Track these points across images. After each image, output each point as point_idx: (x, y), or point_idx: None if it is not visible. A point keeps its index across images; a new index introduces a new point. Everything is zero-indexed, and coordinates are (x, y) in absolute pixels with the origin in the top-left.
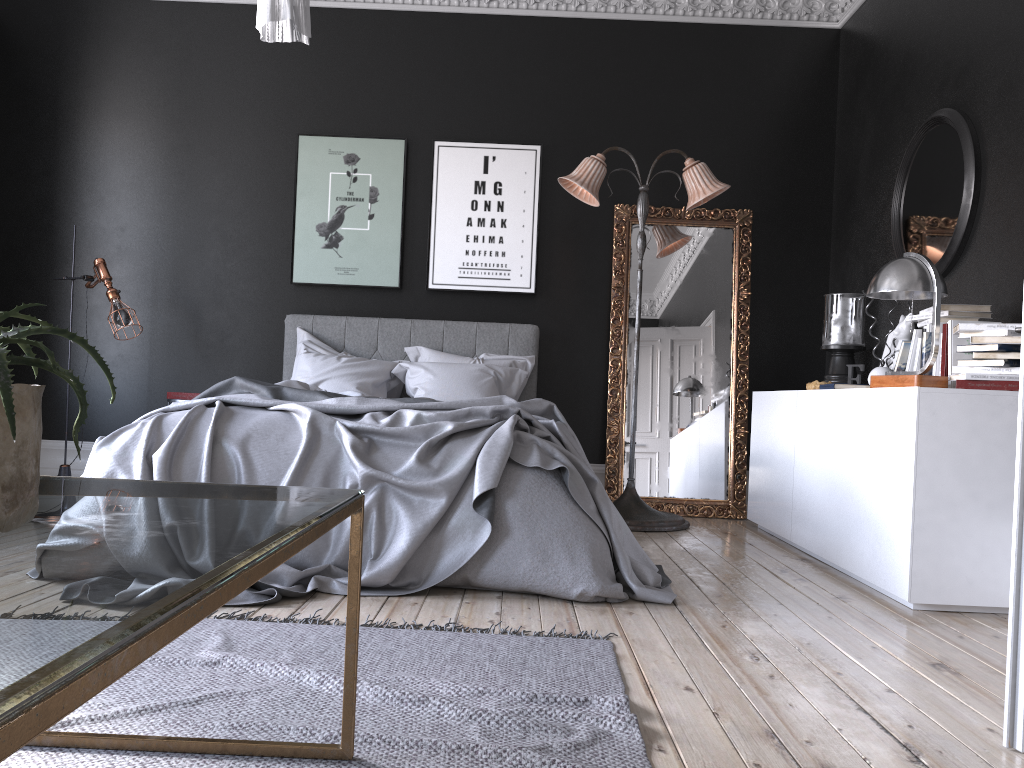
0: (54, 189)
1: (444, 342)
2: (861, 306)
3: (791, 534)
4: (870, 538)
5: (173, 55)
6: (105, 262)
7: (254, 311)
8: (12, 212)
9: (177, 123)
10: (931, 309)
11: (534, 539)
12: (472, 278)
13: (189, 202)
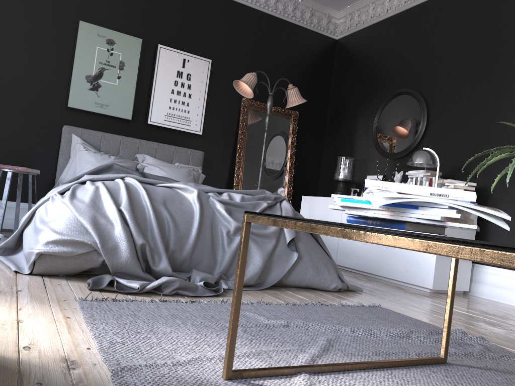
0: None
1: (157, 154)
2: (353, 163)
3: (336, 261)
4: (404, 263)
5: None
6: None
7: (39, 119)
8: None
9: None
10: (419, 171)
11: (312, 261)
12: (171, 122)
13: None
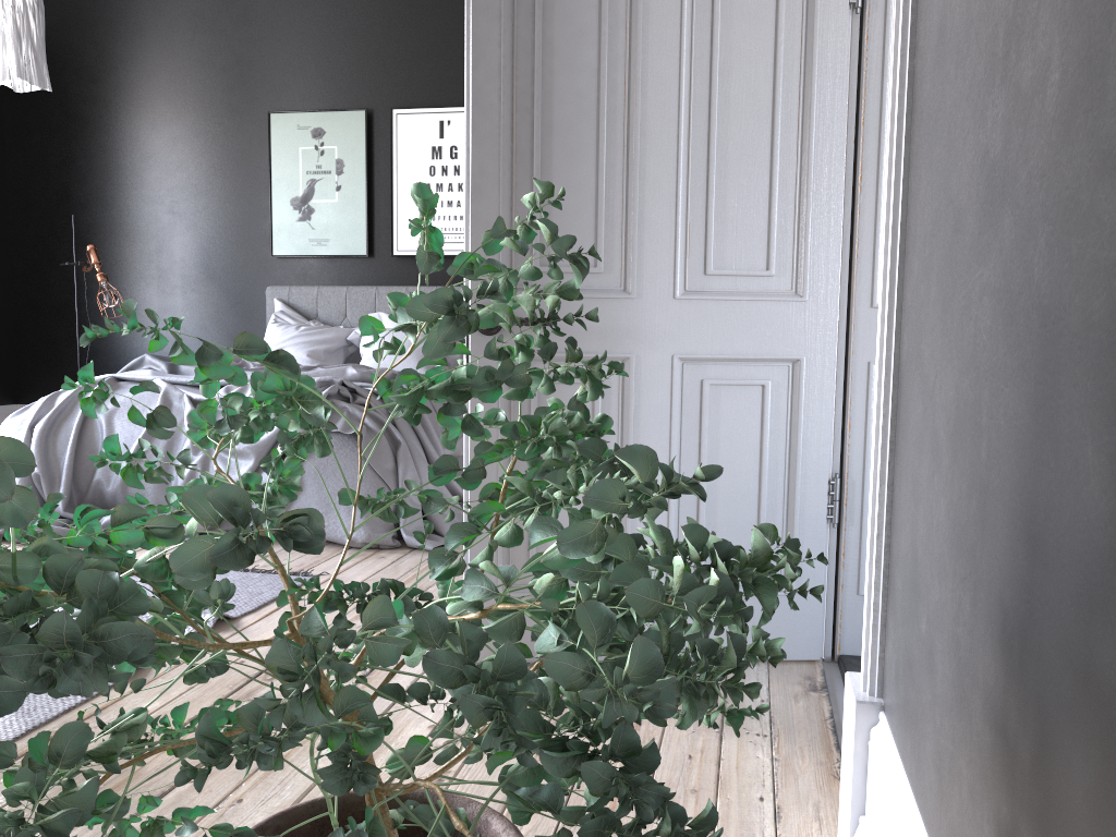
0: (70, 179)
1: None
2: None
3: None
4: None
5: (159, 45)
6: (96, 248)
7: (243, 284)
8: (38, 203)
9: (166, 110)
10: None
11: (321, 494)
12: None
13: (181, 184)
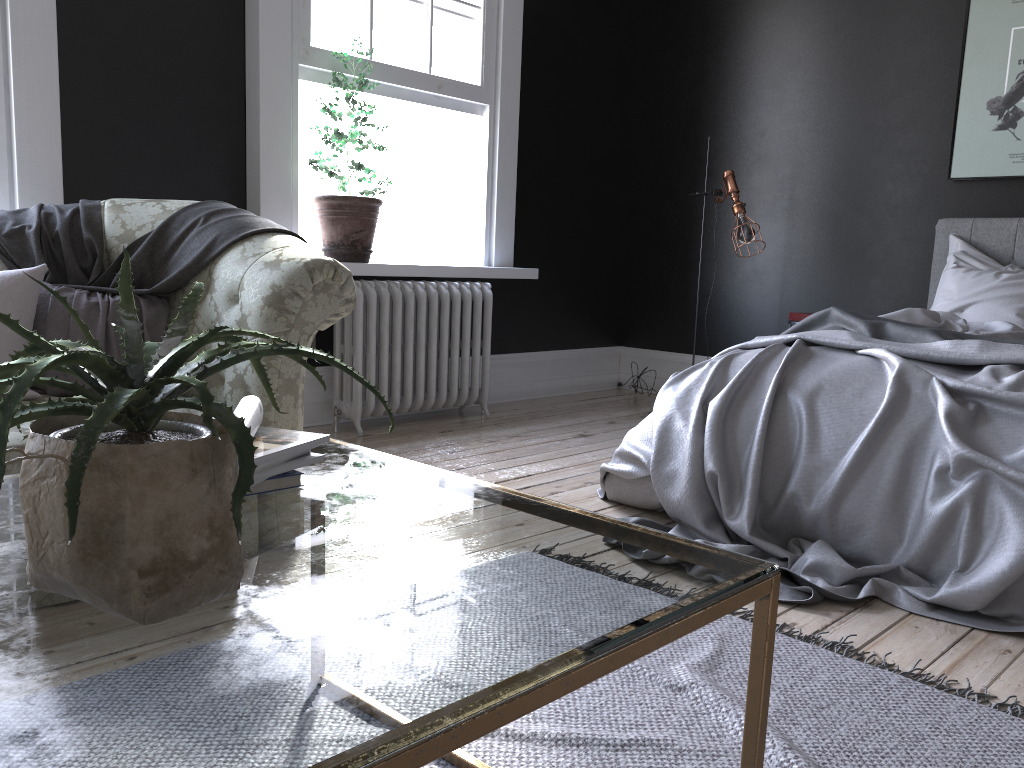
0: (700, 100)
1: None
2: None
3: None
4: None
5: None
6: (733, 174)
7: (900, 216)
8: (663, 129)
9: (824, 3)
10: None
11: None
12: None
13: (832, 94)
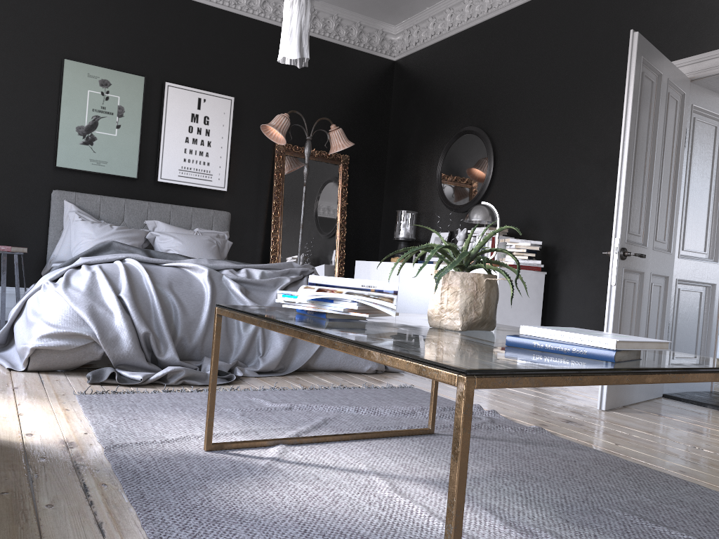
0: None
1: (171, 219)
2: (416, 218)
3: None
4: None
5: None
6: None
7: (21, 184)
8: None
9: None
10: (482, 228)
11: None
12: (187, 177)
13: None
